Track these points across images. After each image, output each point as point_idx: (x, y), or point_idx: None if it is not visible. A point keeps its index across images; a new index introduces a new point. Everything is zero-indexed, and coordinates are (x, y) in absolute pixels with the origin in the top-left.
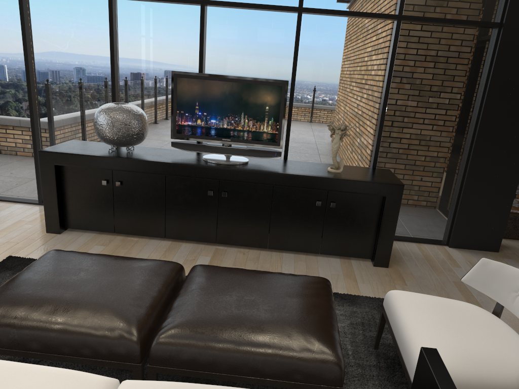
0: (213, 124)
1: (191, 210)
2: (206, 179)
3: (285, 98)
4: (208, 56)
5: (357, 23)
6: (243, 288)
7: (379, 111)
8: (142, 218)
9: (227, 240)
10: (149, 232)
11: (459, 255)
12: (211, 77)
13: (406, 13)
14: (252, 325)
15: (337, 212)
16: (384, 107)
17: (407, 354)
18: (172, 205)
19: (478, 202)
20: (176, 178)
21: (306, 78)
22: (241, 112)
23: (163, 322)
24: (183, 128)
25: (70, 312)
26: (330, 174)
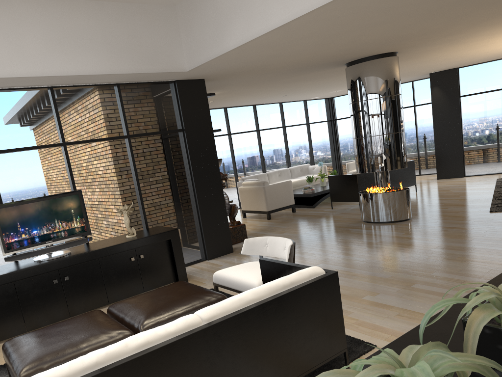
0: (36, 234)
1: (43, 300)
2: (51, 271)
3: (83, 201)
4: (2, 189)
5: (103, 144)
6: (154, 297)
7: (137, 193)
8: (3, 324)
9: (78, 311)
10: (12, 333)
11: (217, 261)
12: (24, 202)
13: (131, 133)
14: (179, 302)
15: (145, 260)
16: (139, 190)
17: (243, 286)
18: (26, 303)
19: (212, 228)
20: (24, 281)
21: (83, 186)
22: (54, 219)
23: (134, 323)
24: (12, 244)
25: (85, 340)
26: (132, 238)
